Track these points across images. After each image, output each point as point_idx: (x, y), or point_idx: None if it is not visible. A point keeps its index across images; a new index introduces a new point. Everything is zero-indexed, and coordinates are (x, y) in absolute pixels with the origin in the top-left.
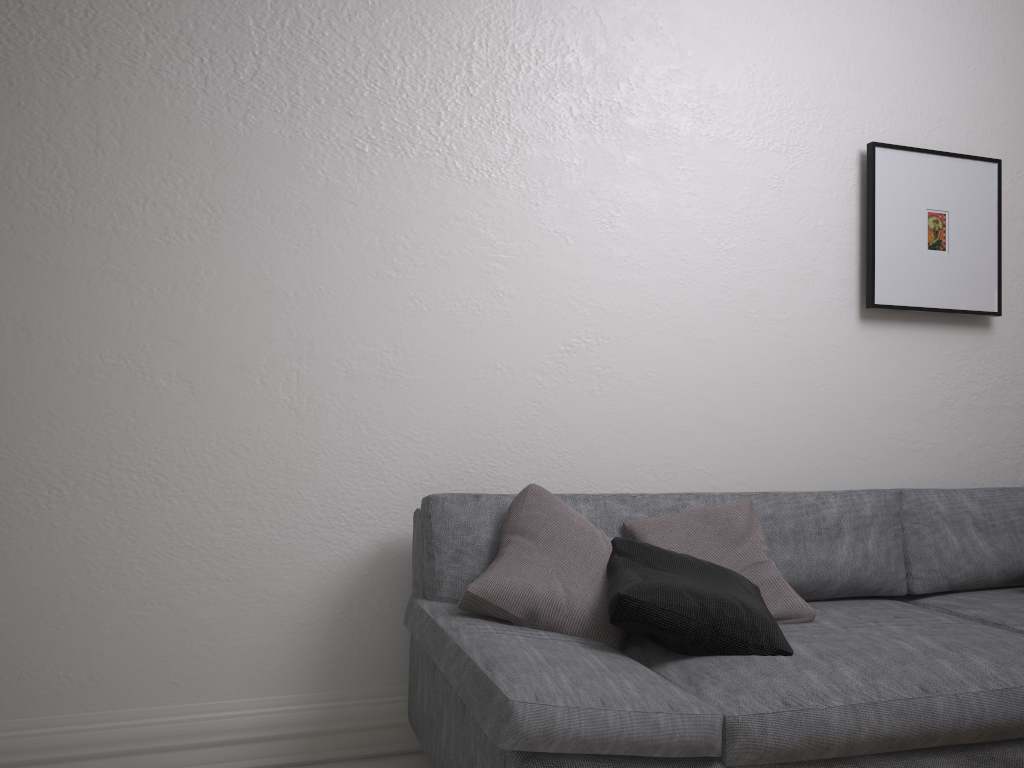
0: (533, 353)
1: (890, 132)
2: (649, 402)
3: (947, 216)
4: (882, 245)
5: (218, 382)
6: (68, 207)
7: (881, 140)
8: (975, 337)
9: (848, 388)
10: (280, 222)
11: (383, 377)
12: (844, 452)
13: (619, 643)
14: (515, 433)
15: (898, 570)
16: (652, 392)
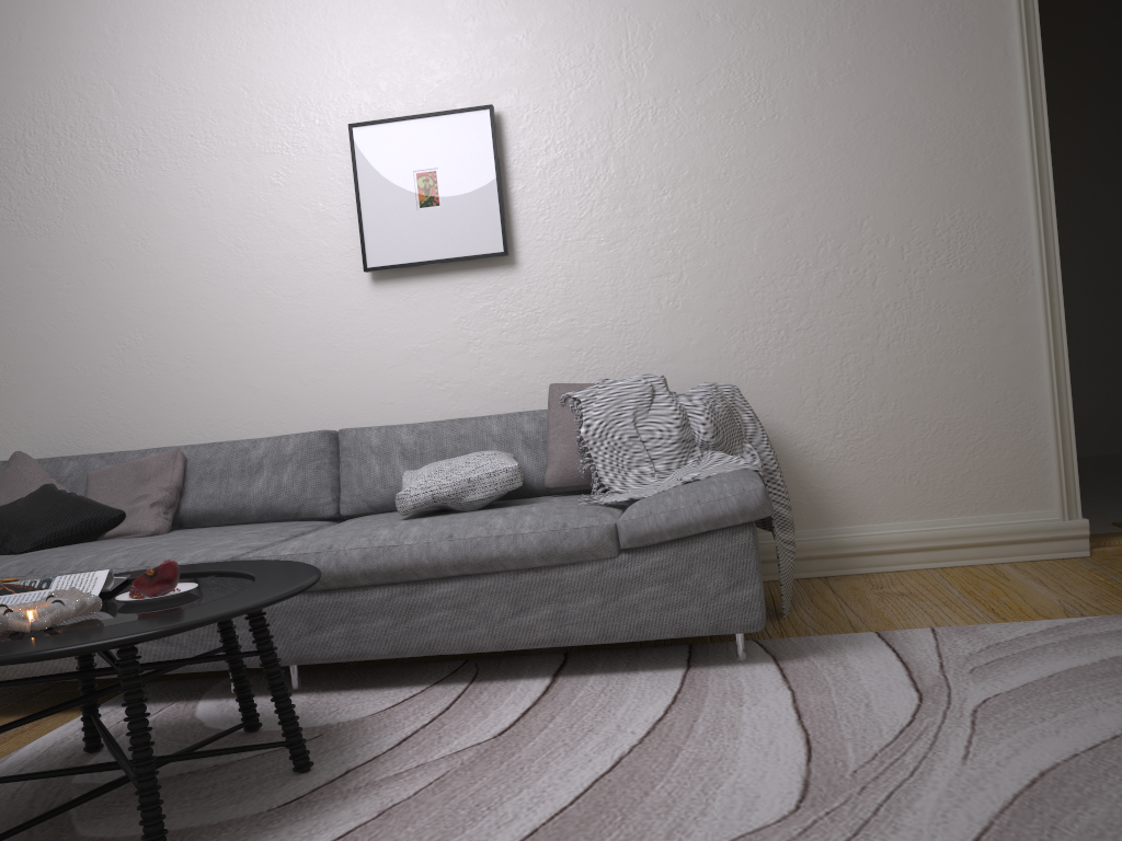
0: (98, 354)
1: (385, 106)
2: (191, 378)
3: (436, 173)
4: (369, 214)
5: None
6: None
7: (377, 116)
8: (500, 277)
9: (368, 344)
10: None
11: None
12: (370, 399)
13: None
14: (93, 414)
15: (318, 496)
16: (192, 370)
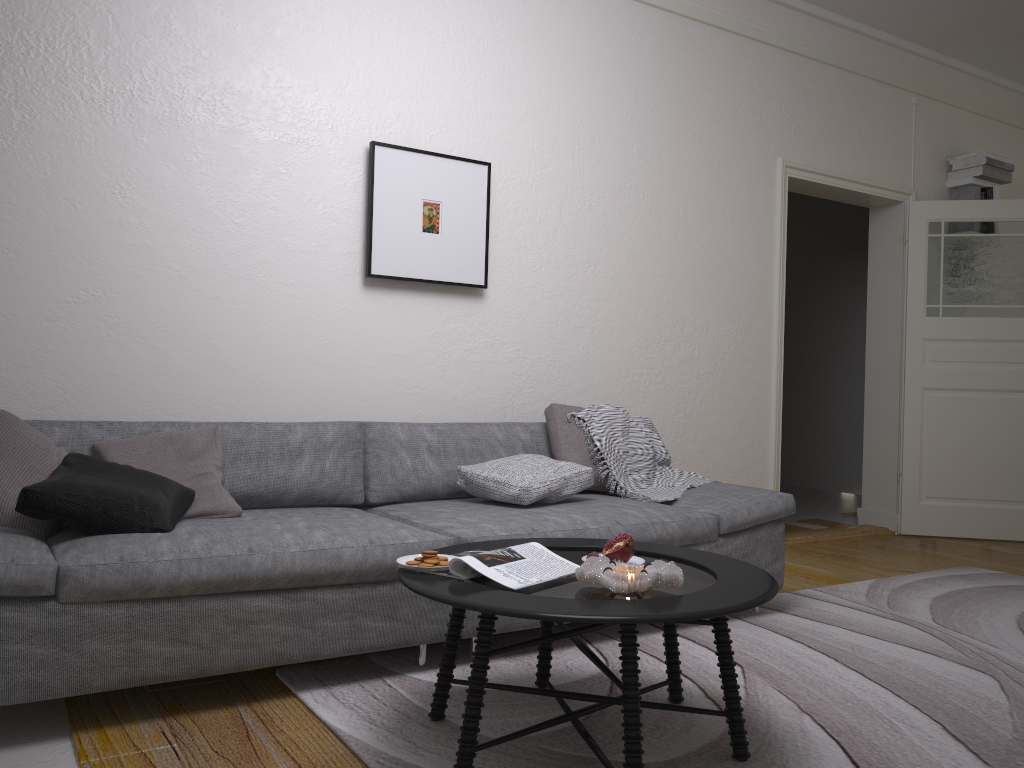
0: (40, 303)
1: (396, 134)
2: (158, 348)
3: (441, 206)
4: (380, 226)
5: None
6: None
7: (387, 140)
8: (469, 305)
9: (351, 342)
10: None
11: None
12: (346, 394)
13: (46, 532)
14: (20, 371)
15: (355, 484)
16: (161, 340)
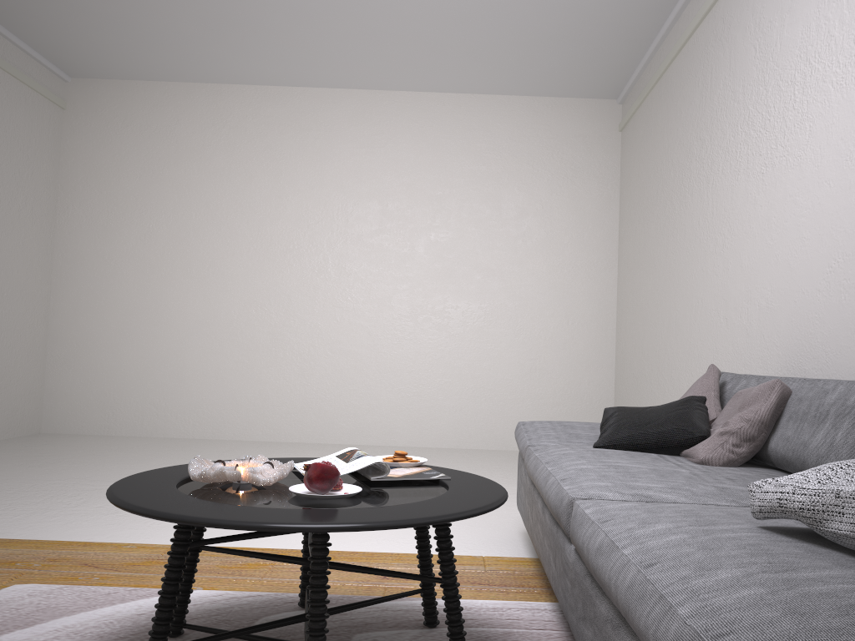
0: (815, 277)
1: None
2: None
3: None
4: None
5: (731, 317)
6: (708, 245)
7: None
8: None
9: None
10: (744, 228)
11: (767, 306)
12: None
13: None
14: (808, 338)
15: None
16: None
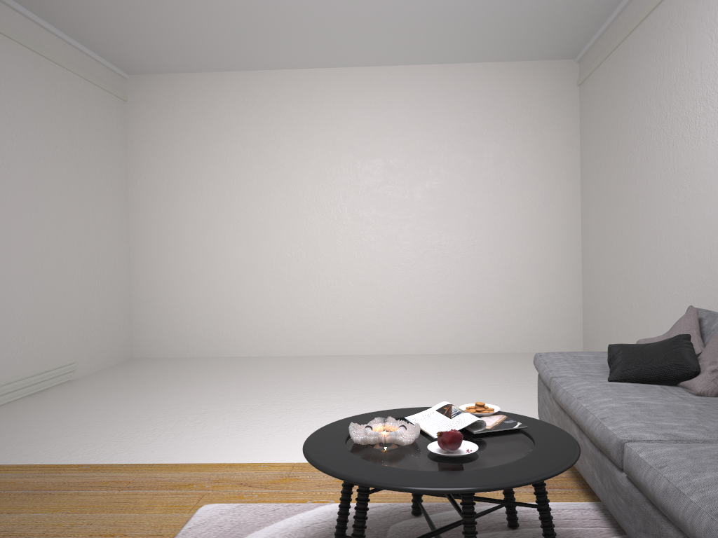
0: None
1: None
2: None
3: None
4: None
5: (695, 256)
6: (670, 194)
7: None
8: None
9: None
10: (705, 185)
11: None
12: None
13: None
14: None
15: None
16: None
